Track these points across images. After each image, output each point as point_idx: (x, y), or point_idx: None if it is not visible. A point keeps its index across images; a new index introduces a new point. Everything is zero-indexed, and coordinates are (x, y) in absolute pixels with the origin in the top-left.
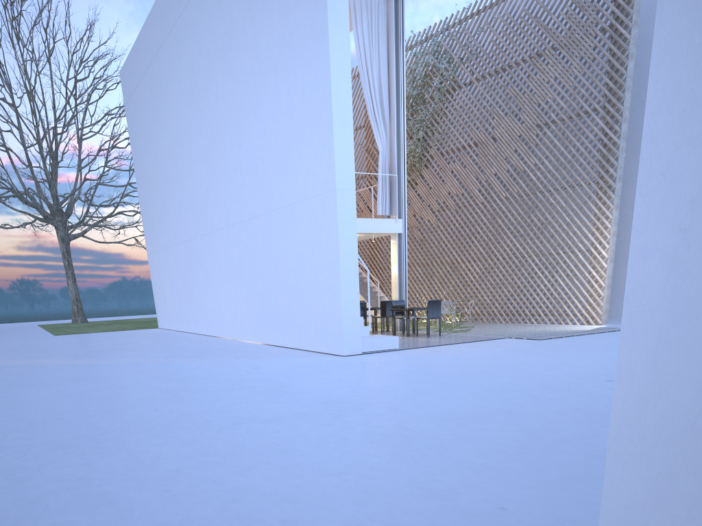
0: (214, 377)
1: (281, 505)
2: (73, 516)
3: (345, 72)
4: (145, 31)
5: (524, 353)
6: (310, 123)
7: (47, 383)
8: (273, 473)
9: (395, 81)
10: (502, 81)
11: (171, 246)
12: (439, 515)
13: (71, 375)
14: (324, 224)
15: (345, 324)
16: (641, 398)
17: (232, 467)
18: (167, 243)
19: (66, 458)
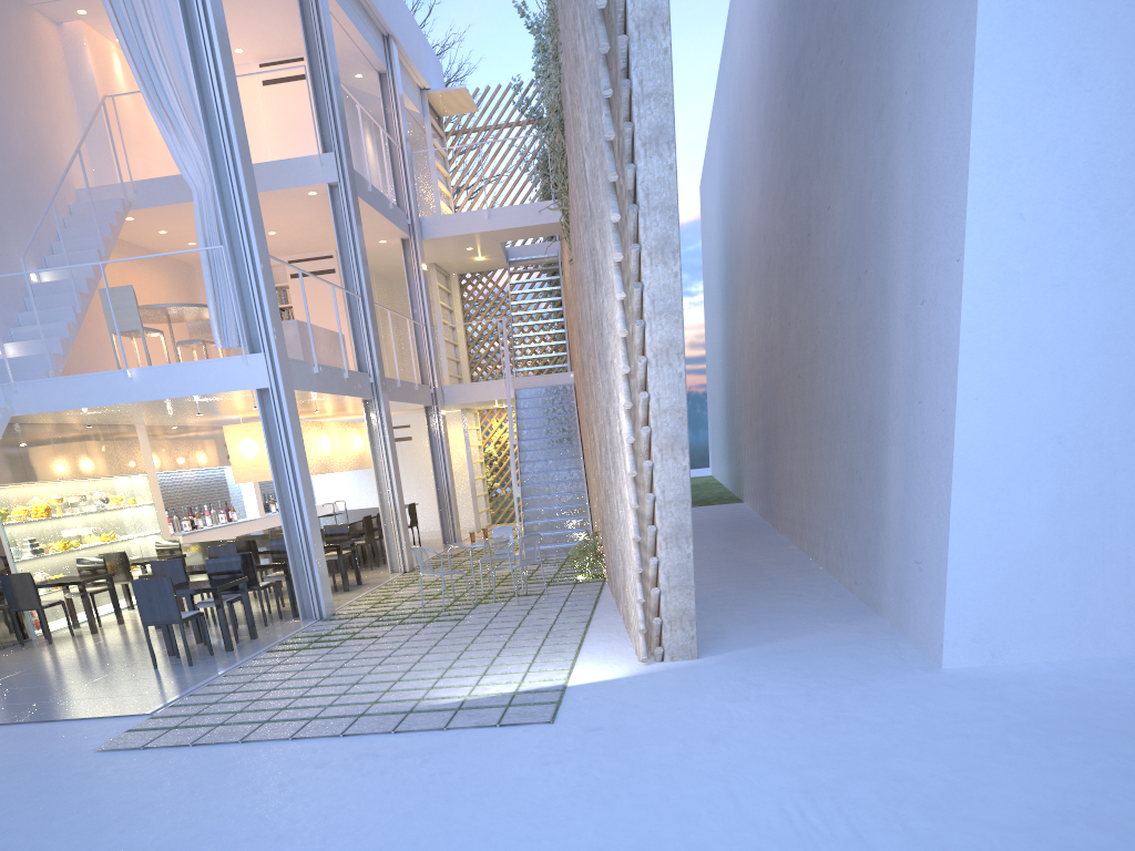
0: None
1: None
2: None
3: None
4: None
5: None
6: None
7: None
8: None
9: (179, 2)
10: None
11: None
12: None
13: None
14: None
15: None
16: None
17: None
18: None
19: None
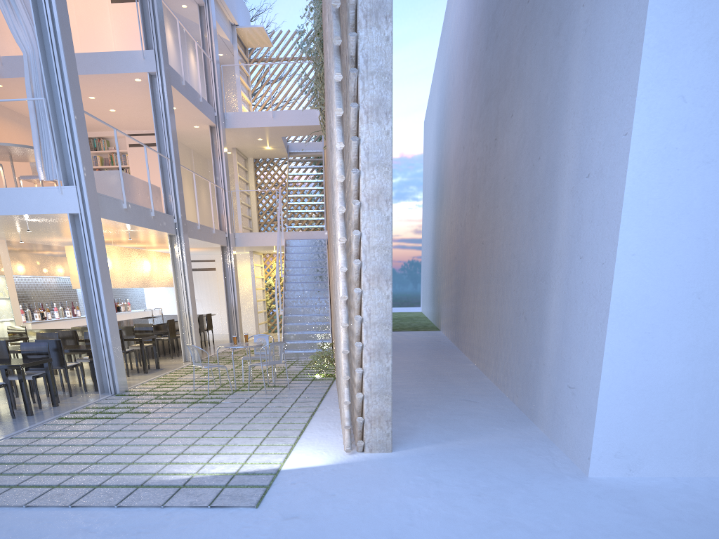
0: None
1: None
2: None
3: None
4: None
5: None
6: None
7: None
8: None
9: None
10: None
11: None
12: None
13: None
14: None
15: None
16: None
17: None
18: None
19: None
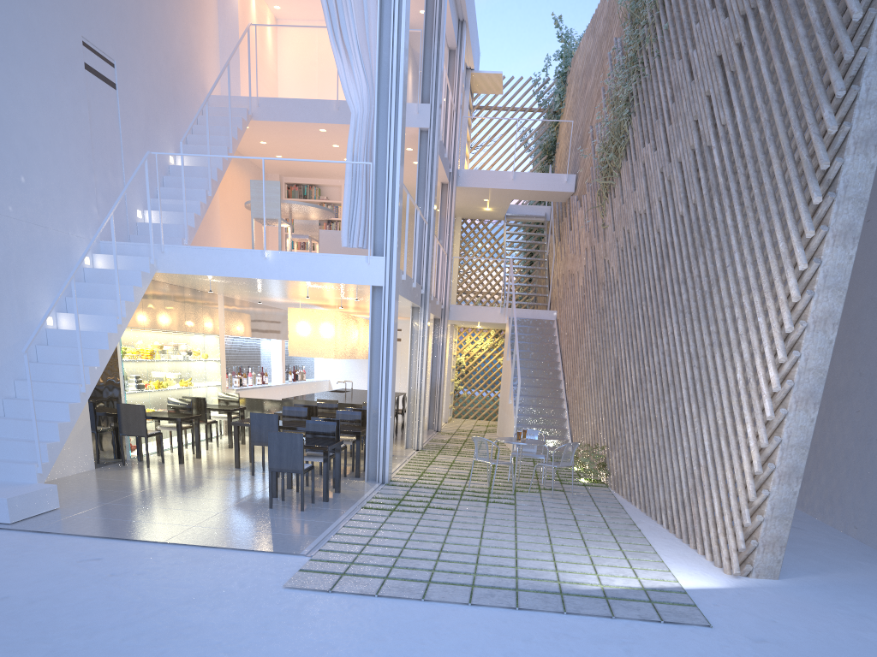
0: None
1: None
2: None
3: None
4: None
5: None
6: None
7: None
8: None
9: None
10: None
11: None
12: None
13: None
14: None
15: None
16: None
17: None
18: None
19: None
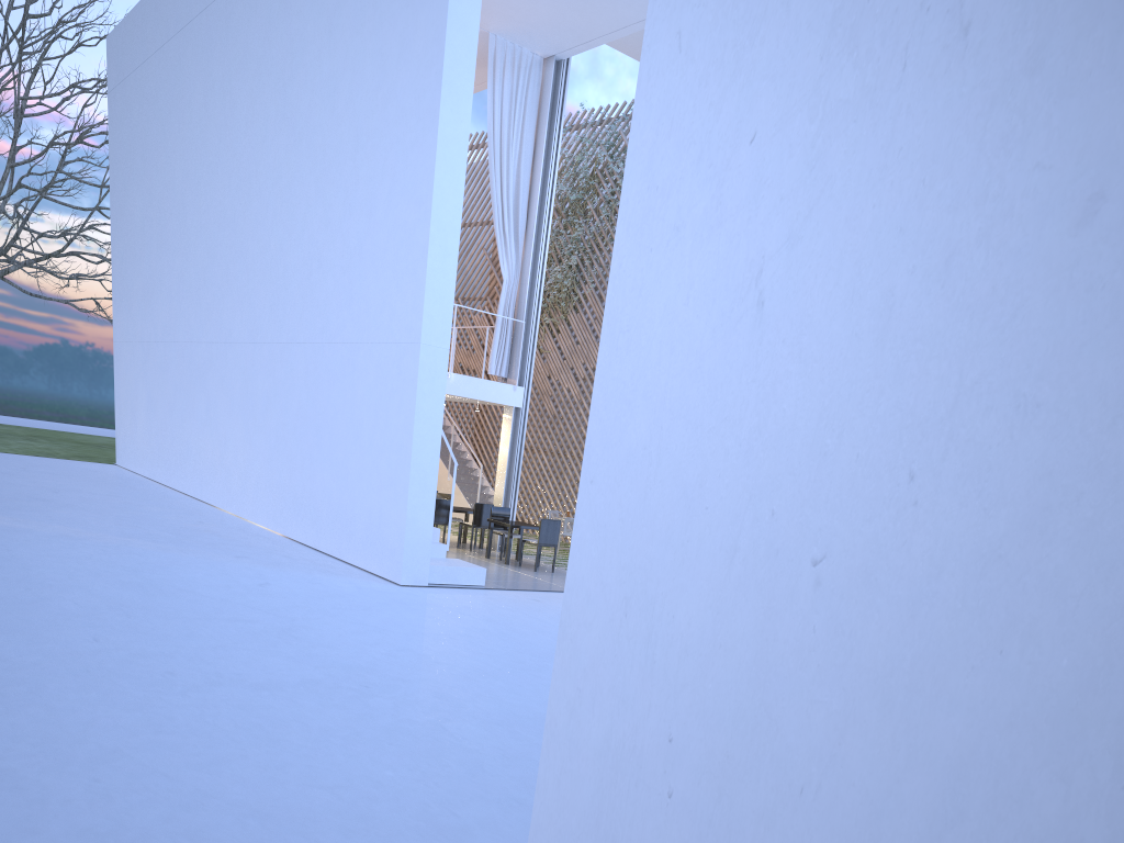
0: (195, 590)
1: (247, 822)
2: None
3: (457, 181)
4: None
5: None
6: (397, 237)
7: None
8: (247, 774)
9: (540, 185)
10: None
11: (157, 342)
12: None
13: None
14: (398, 387)
15: (408, 540)
16: (549, 811)
17: (193, 756)
18: (150, 335)
19: None
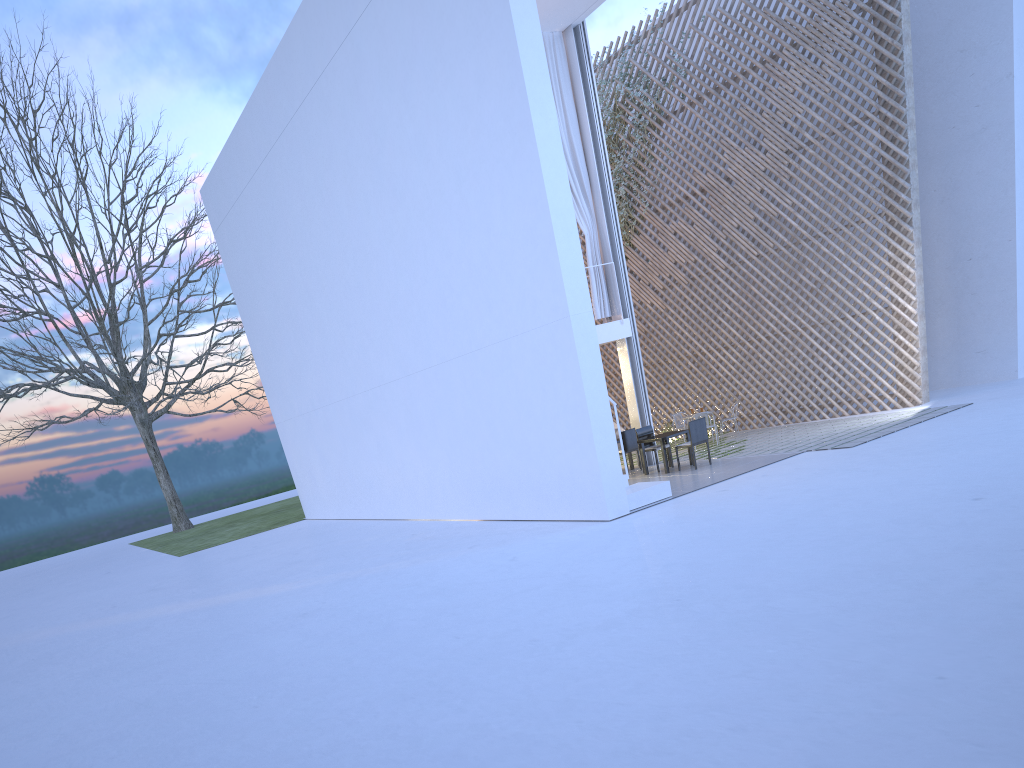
0: (474, 581)
1: (713, 714)
2: (515, 760)
3: (560, 170)
4: (238, 136)
5: (844, 474)
6: (520, 238)
7: (276, 627)
8: (672, 685)
9: (591, 140)
10: (727, 100)
11: (315, 409)
12: (881, 695)
13: (289, 611)
14: (557, 360)
15: (604, 481)
16: None
17: (620, 686)
18: (308, 406)
19: (428, 709)
